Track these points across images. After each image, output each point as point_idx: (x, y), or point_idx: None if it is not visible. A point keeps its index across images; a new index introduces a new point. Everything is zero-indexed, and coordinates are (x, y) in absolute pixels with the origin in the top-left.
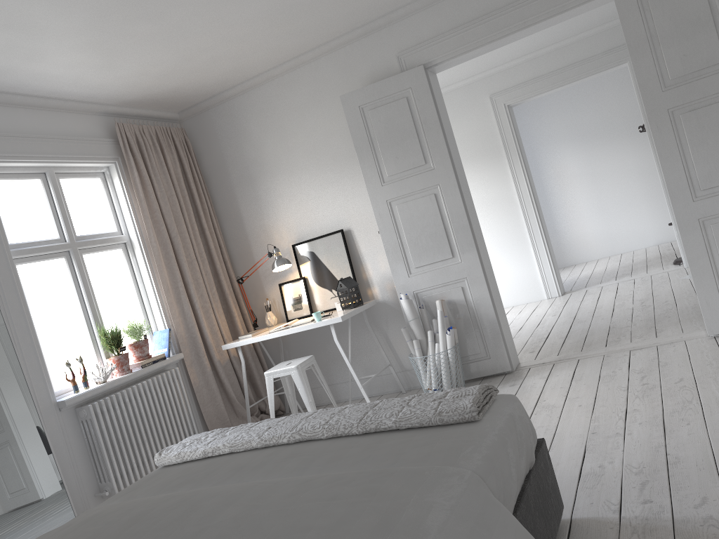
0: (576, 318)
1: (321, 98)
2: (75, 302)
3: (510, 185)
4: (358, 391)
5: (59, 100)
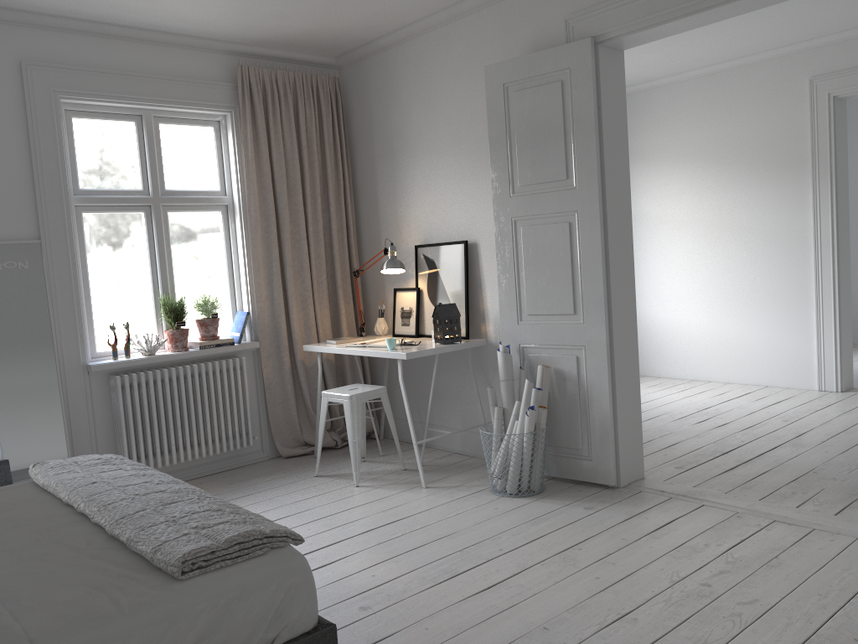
0: (801, 437)
1: (474, 64)
2: (146, 262)
3: (807, 216)
4: (452, 442)
5: (167, 34)
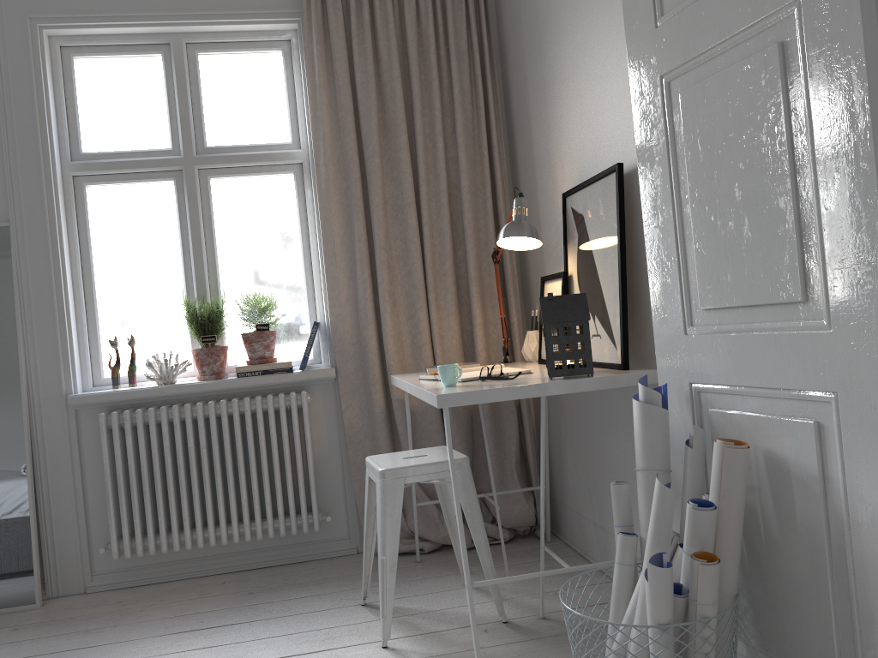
0: None
1: None
2: (179, 251)
3: None
4: None
5: None
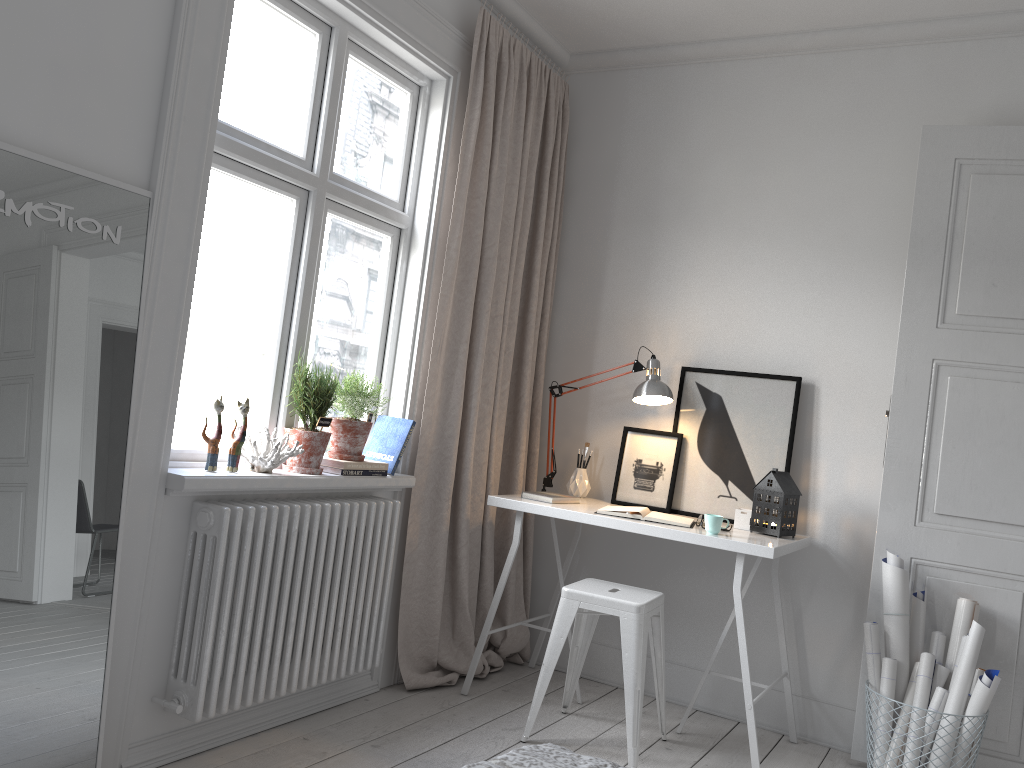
0: None
1: (866, 121)
2: (278, 292)
3: None
4: (690, 690)
5: None
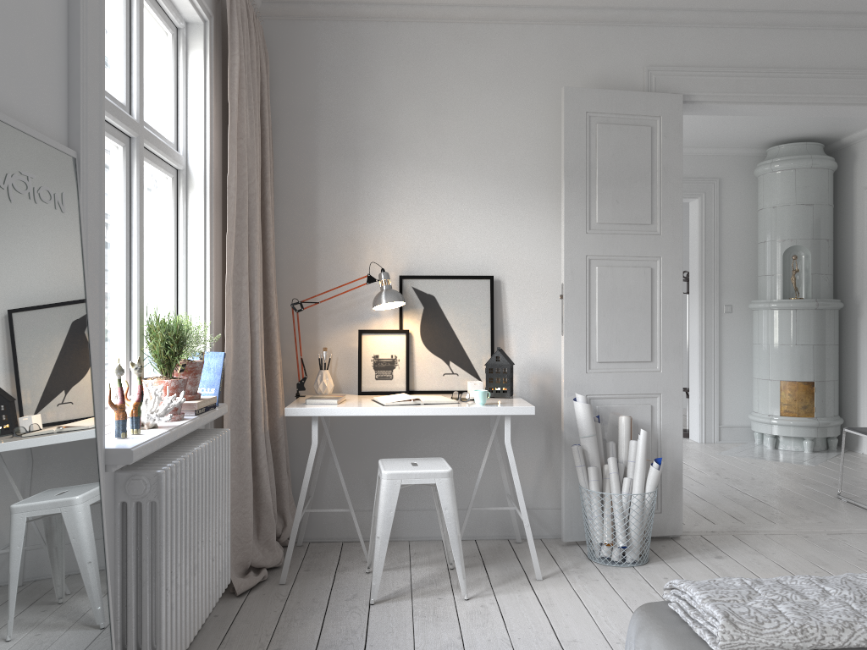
0: None
1: (515, 79)
2: (116, 244)
3: None
4: (434, 527)
5: None
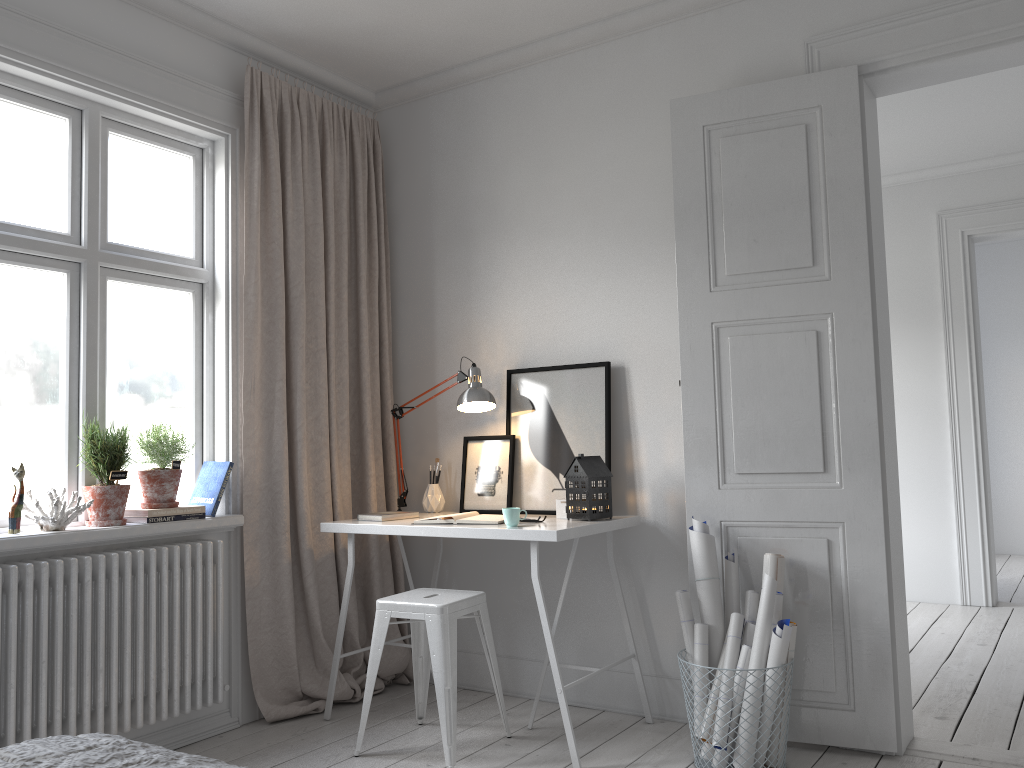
0: None
1: (633, 105)
2: (61, 361)
3: (939, 379)
4: None
5: None
